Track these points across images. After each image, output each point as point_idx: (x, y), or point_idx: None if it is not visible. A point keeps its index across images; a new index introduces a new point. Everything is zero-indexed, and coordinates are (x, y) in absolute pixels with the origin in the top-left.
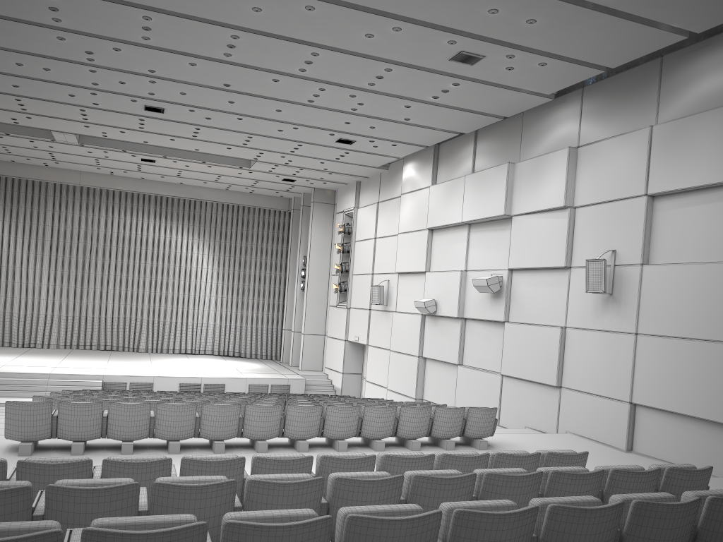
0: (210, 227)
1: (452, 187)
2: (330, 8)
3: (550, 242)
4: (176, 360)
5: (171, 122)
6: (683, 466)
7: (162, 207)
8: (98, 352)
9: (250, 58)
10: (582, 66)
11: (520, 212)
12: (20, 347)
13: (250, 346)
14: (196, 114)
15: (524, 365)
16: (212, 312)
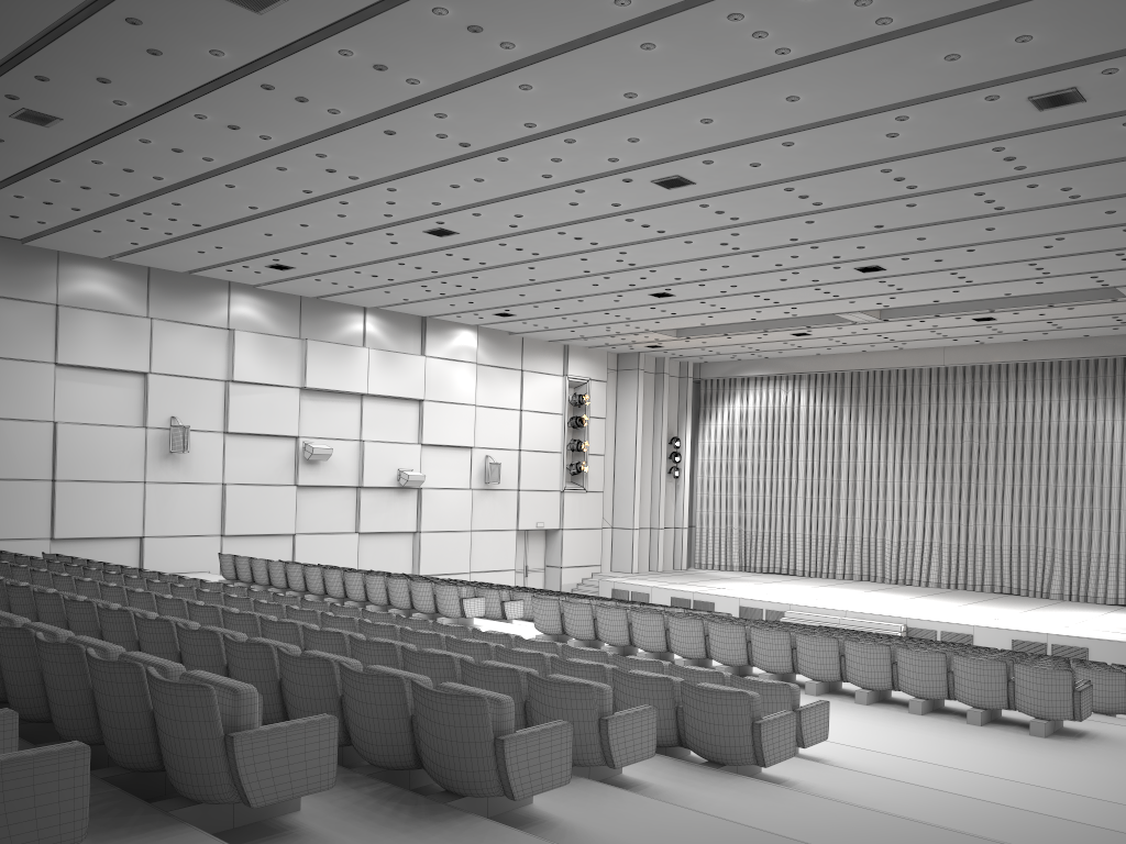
0: None
1: None
2: (803, 135)
3: None
4: (1079, 611)
5: (913, 275)
6: (732, 691)
7: (1078, 375)
8: (983, 595)
9: (842, 198)
10: None
11: None
12: (892, 583)
13: None
14: (918, 260)
15: None
16: None
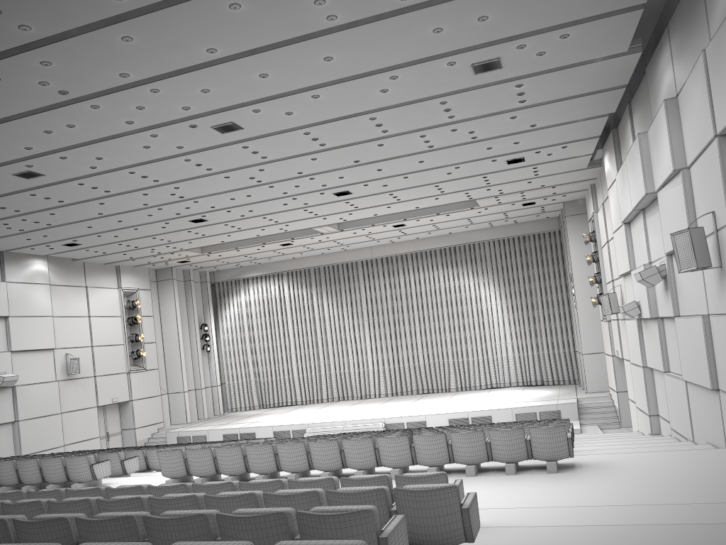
0: (492, 264)
1: (623, 173)
2: (327, 90)
3: (678, 215)
4: (472, 396)
5: (367, 196)
6: (436, 486)
7: (446, 257)
8: (414, 396)
9: (339, 140)
10: (609, 17)
11: (657, 186)
12: (359, 399)
13: (550, 372)
14: (373, 186)
15: (691, 366)
16: (509, 345)
